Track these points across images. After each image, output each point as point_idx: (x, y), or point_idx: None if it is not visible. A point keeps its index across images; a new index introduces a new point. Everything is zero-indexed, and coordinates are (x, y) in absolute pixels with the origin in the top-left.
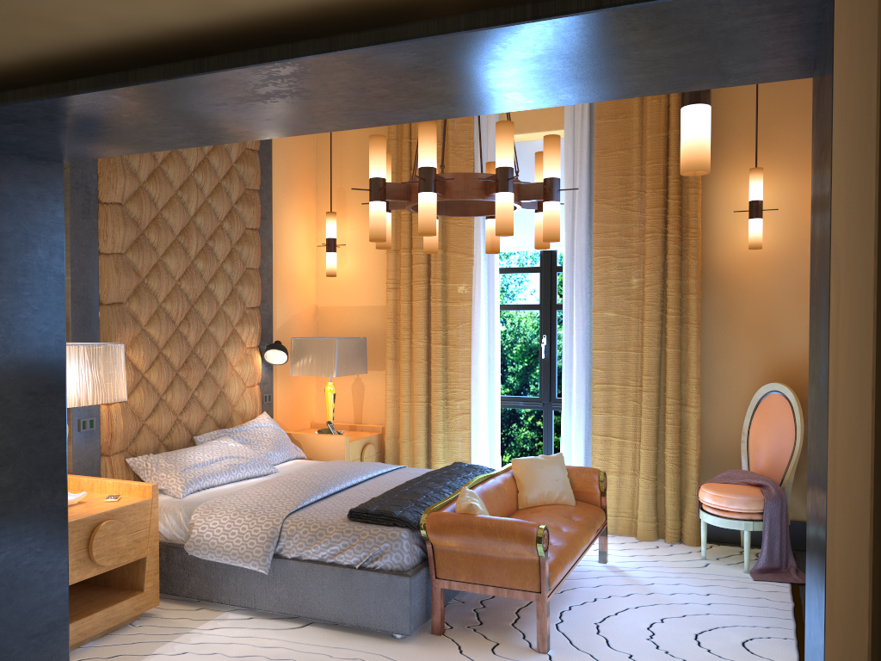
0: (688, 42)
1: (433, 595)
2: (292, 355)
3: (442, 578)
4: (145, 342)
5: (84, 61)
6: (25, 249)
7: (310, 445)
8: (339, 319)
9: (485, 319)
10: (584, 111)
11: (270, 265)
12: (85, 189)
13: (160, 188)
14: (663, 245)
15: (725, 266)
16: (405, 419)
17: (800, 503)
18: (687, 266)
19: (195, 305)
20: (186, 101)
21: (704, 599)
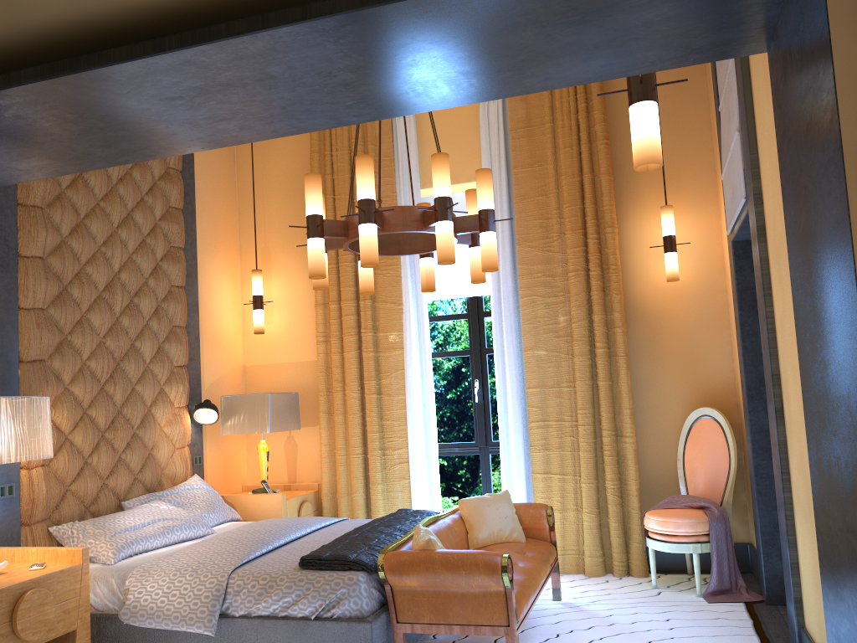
0: (662, 4)
1: (395, 641)
2: (222, 414)
3: (404, 622)
4: (69, 402)
5: (29, 52)
6: None
7: (244, 506)
8: (268, 377)
9: (418, 366)
10: (501, 162)
11: (197, 323)
12: (4, 242)
13: (83, 242)
14: (586, 283)
15: (646, 300)
16: (342, 473)
17: (739, 524)
18: (611, 301)
19: (121, 363)
20: (140, 93)
21: (665, 624)
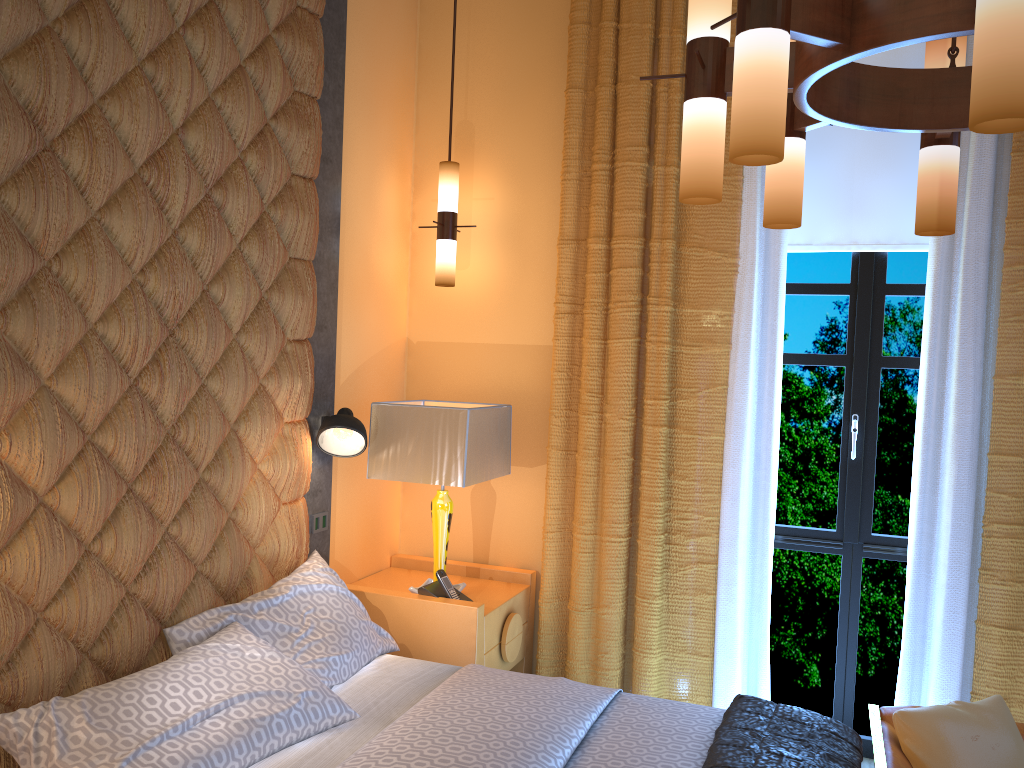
0: None
1: None
2: (372, 438)
3: None
4: (48, 421)
5: None
6: None
7: (403, 619)
8: (451, 367)
9: (754, 381)
10: None
11: (335, 256)
12: None
13: (99, 41)
14: None
15: None
16: (584, 567)
17: None
18: None
19: (179, 332)
20: None
21: None
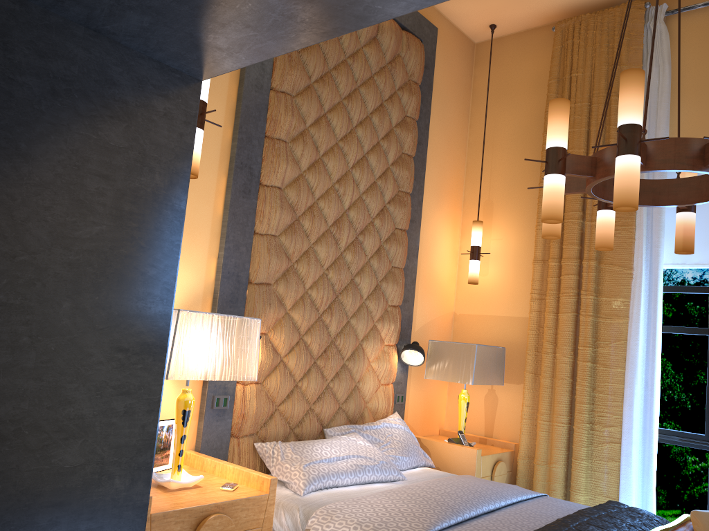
0: None
1: None
2: (428, 358)
3: None
4: (287, 326)
5: None
6: (139, 171)
7: (438, 453)
8: (476, 328)
9: (643, 339)
10: None
11: (415, 267)
12: (248, 170)
13: (319, 177)
14: None
15: None
16: (542, 439)
17: None
18: None
19: (340, 296)
20: None
21: None
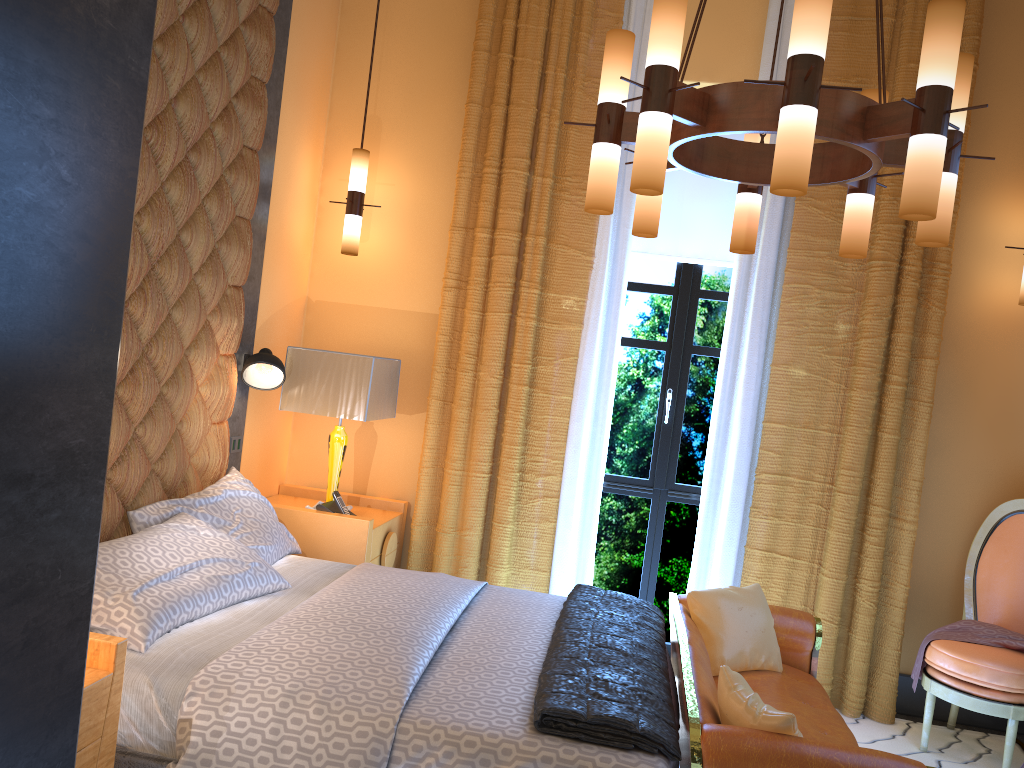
0: None
1: None
2: (286, 376)
3: None
4: None
5: None
6: None
7: (303, 529)
8: (346, 325)
9: (598, 355)
10: None
11: (265, 219)
12: None
13: None
14: (895, 281)
15: (965, 323)
16: (453, 497)
17: None
18: (924, 316)
19: (158, 267)
20: None
21: None
